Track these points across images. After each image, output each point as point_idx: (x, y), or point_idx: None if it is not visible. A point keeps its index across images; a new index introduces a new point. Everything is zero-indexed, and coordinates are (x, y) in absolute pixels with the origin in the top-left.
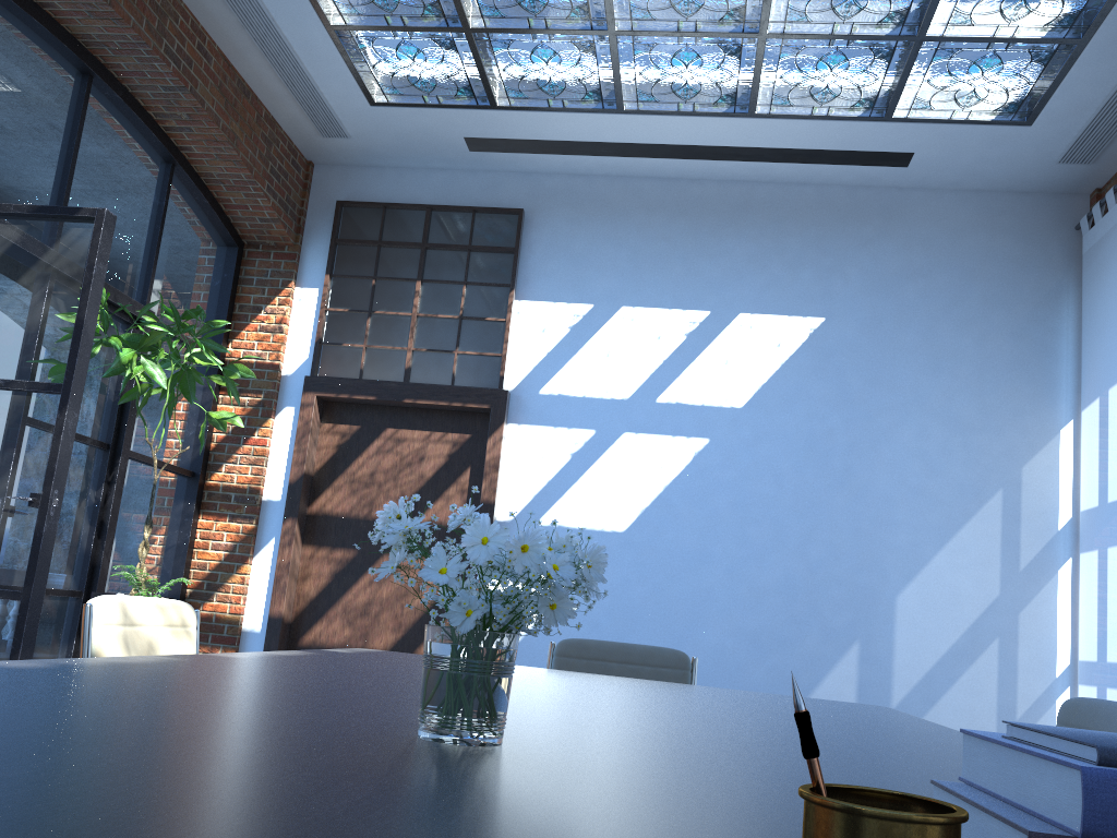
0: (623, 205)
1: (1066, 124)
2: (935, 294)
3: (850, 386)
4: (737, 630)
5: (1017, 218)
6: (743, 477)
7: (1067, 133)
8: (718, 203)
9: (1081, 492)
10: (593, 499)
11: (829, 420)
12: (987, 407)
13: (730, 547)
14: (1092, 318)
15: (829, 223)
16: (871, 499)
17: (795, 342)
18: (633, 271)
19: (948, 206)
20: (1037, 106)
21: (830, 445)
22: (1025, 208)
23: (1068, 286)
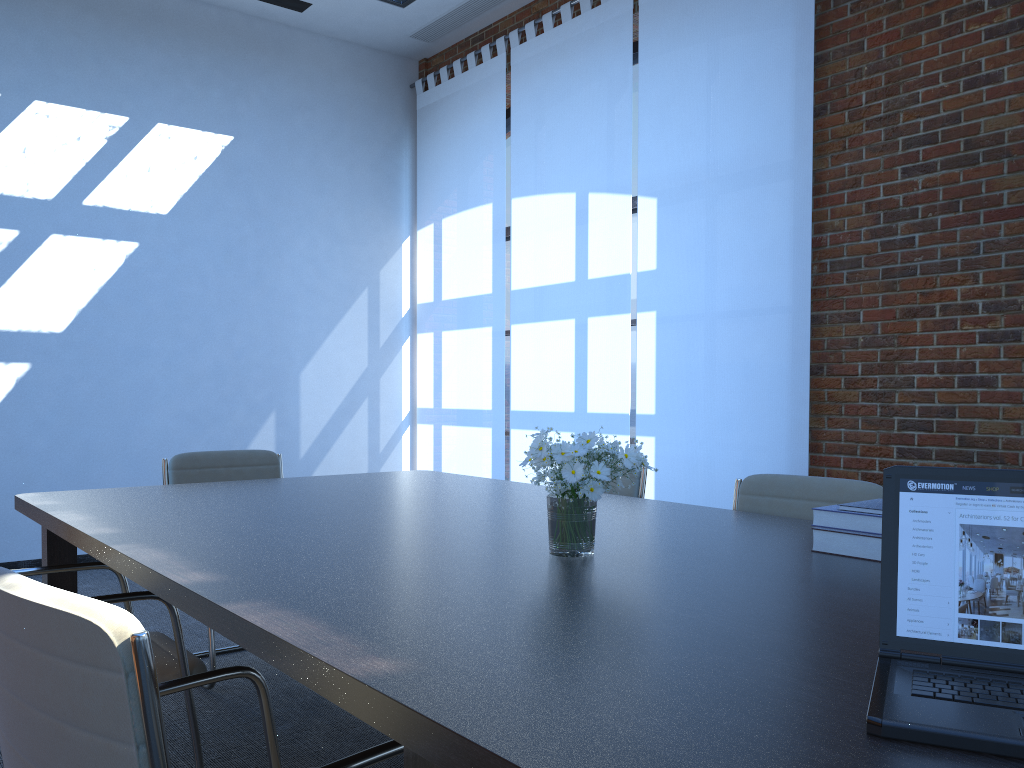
0: None
1: (427, 14)
2: (318, 126)
3: (258, 201)
4: (179, 413)
5: (373, 71)
6: (173, 279)
7: (424, 19)
8: (127, 6)
9: (418, 290)
10: (26, 301)
11: (243, 229)
12: (357, 224)
13: (166, 342)
14: (427, 162)
15: (232, 47)
16: (278, 297)
17: (210, 156)
18: (43, 63)
19: (325, 51)
20: None
21: (245, 251)
22: (378, 64)
23: (406, 132)
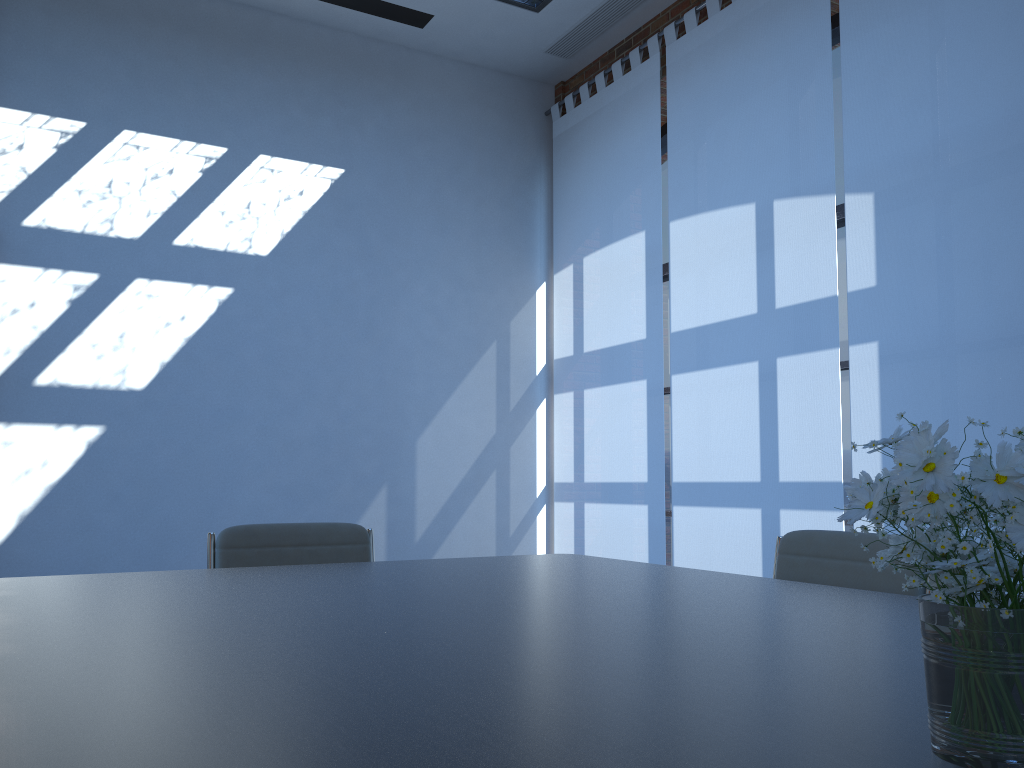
0: (117, 7)
1: (565, 18)
2: (440, 158)
3: (370, 241)
4: (274, 485)
5: (503, 97)
6: (272, 329)
7: (562, 27)
8: (230, 27)
9: (555, 343)
10: (104, 354)
11: (353, 273)
12: (484, 267)
13: (262, 402)
14: (565, 195)
15: (345, 71)
16: (392, 351)
17: (318, 191)
18: (135, 89)
19: (449, 75)
20: None
21: (355, 298)
22: (509, 89)
23: (541, 165)
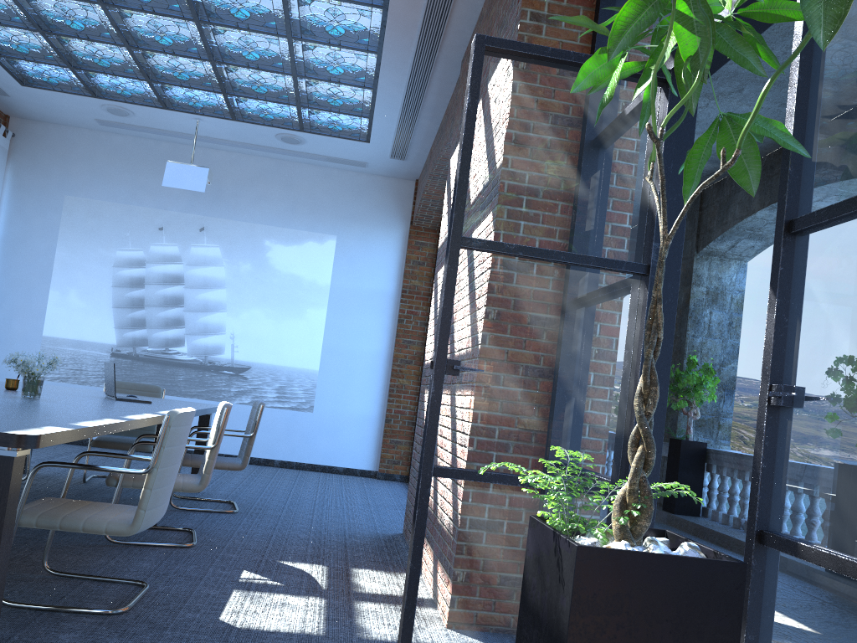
0: None
1: None
2: None
3: None
4: None
5: None
6: None
7: None
8: None
9: None
10: None
11: None
12: None
13: None
14: None
15: None
16: None
17: None
18: None
19: None
20: None
21: None
22: None
23: None
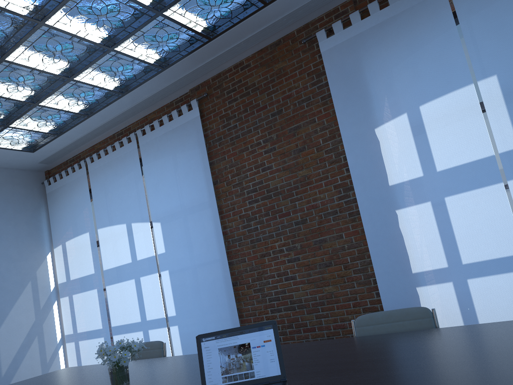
0: None
1: (45, 153)
2: None
3: None
4: None
5: (21, 179)
6: None
7: (44, 155)
8: None
9: (58, 277)
10: None
11: None
12: (21, 251)
13: None
14: (54, 216)
15: None
16: None
17: None
18: None
19: None
20: (38, 148)
21: None
22: (24, 175)
23: (42, 204)
